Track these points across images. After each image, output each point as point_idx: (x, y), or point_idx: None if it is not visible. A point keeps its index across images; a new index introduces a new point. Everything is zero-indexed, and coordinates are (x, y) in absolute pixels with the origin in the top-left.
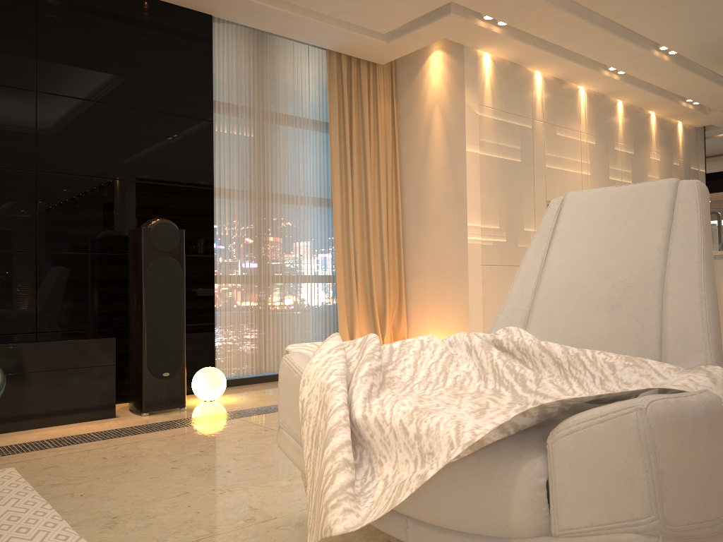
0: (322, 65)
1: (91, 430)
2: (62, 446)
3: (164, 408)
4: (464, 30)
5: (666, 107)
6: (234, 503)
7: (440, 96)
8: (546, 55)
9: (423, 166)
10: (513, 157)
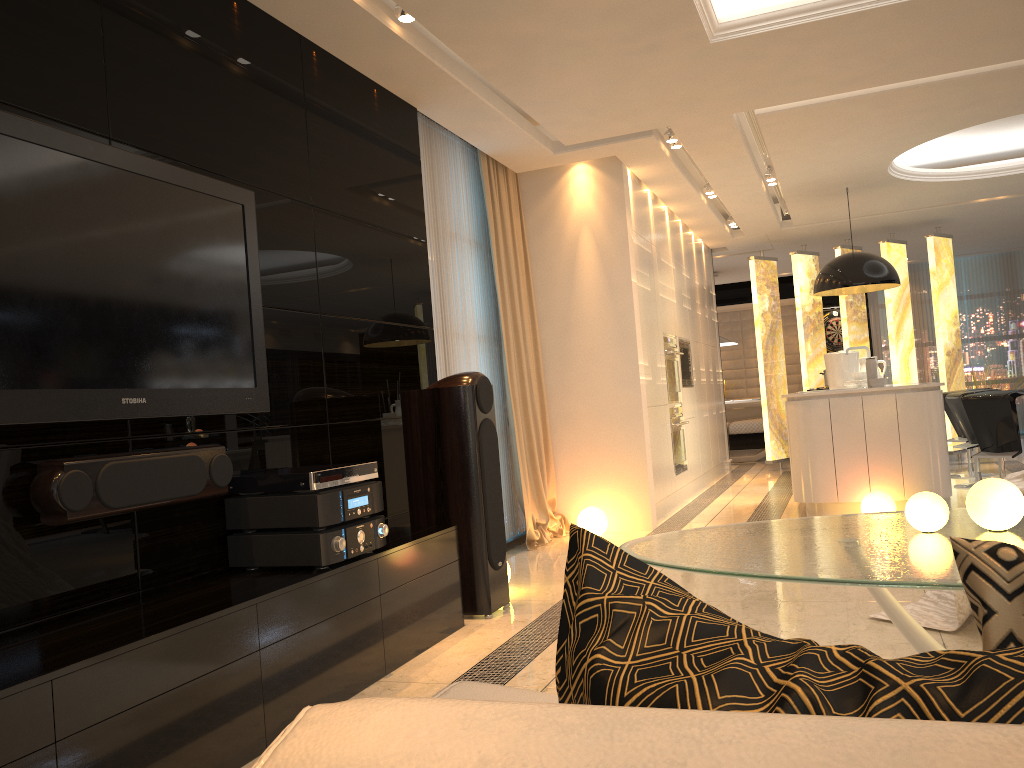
0: (468, 171)
1: (498, 639)
2: (537, 654)
3: (500, 606)
4: (642, 151)
5: (711, 230)
6: (881, 644)
7: (589, 216)
8: (679, 178)
9: (569, 295)
10: (647, 286)
